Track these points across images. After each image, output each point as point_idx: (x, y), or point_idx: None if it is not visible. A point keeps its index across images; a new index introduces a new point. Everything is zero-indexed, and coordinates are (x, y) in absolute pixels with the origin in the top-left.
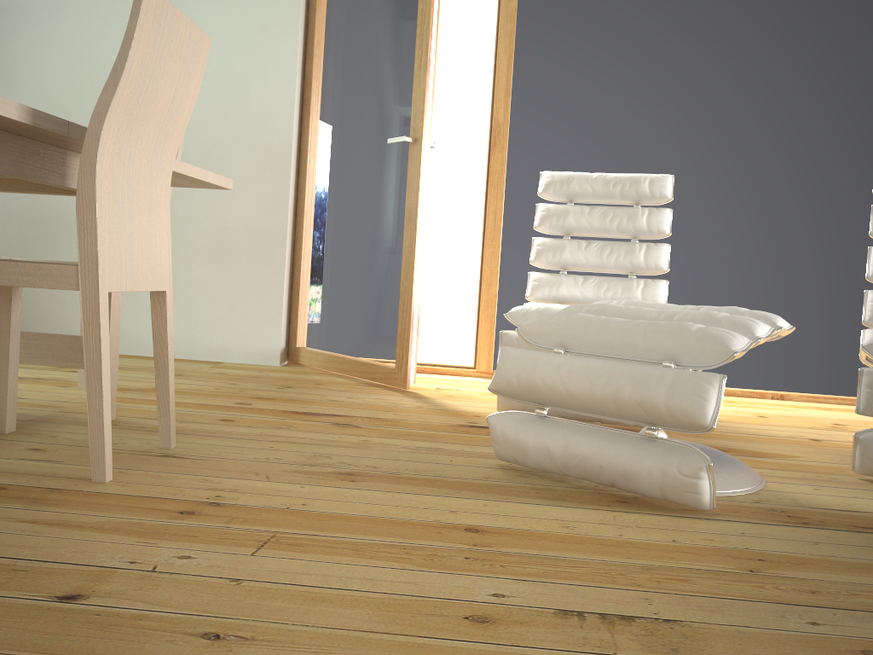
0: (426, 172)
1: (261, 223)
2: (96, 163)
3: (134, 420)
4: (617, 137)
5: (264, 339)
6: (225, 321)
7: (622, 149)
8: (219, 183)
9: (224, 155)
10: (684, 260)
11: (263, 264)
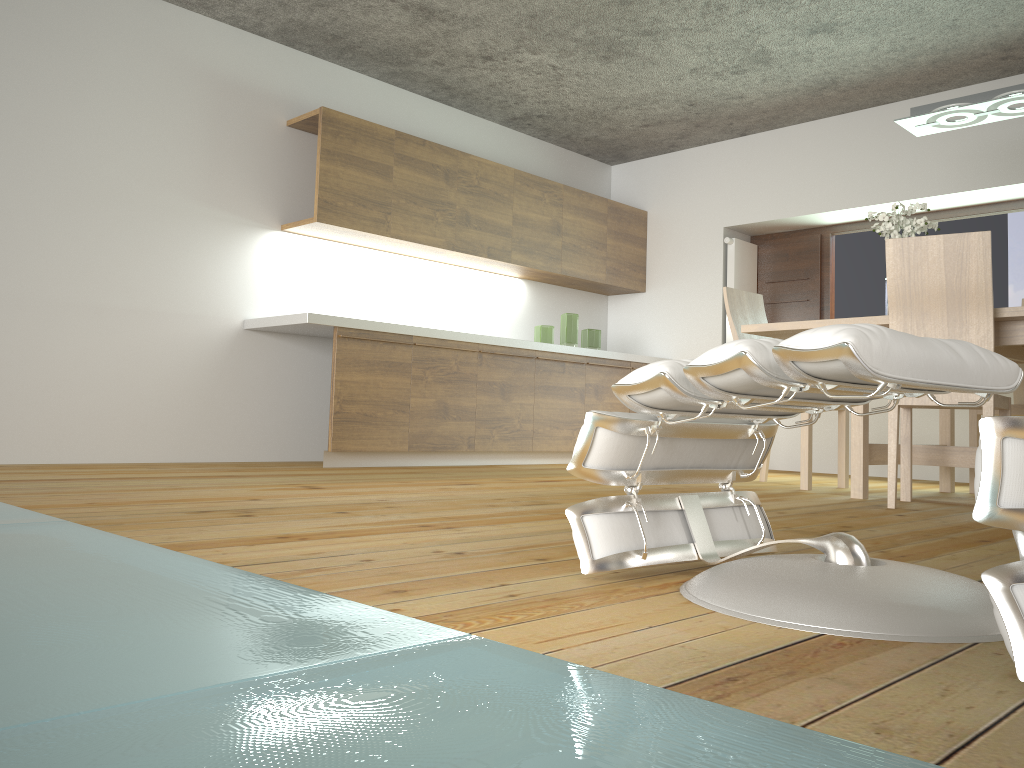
0: None
1: None
2: None
3: None
4: None
5: None
6: None
7: None
8: None
9: None
10: None
11: None
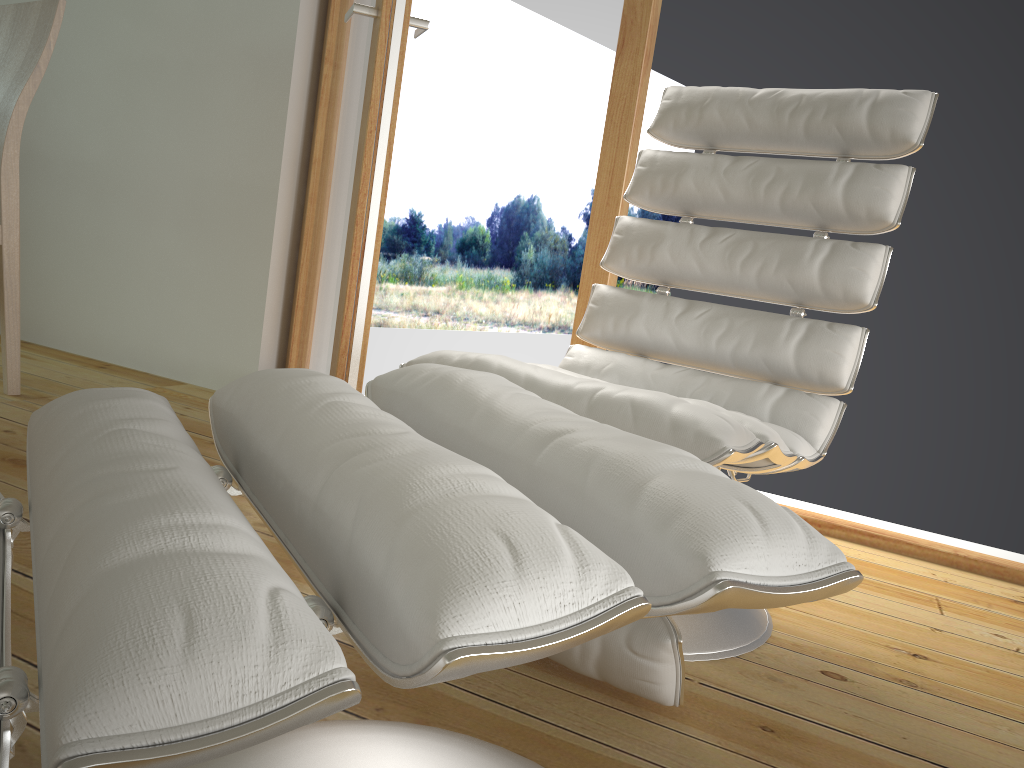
0: (395, 75)
1: (246, 172)
2: None
3: None
4: (867, 27)
5: (238, 356)
6: (193, 322)
7: (875, 52)
8: None
9: (208, 64)
10: (985, 290)
11: (245, 239)
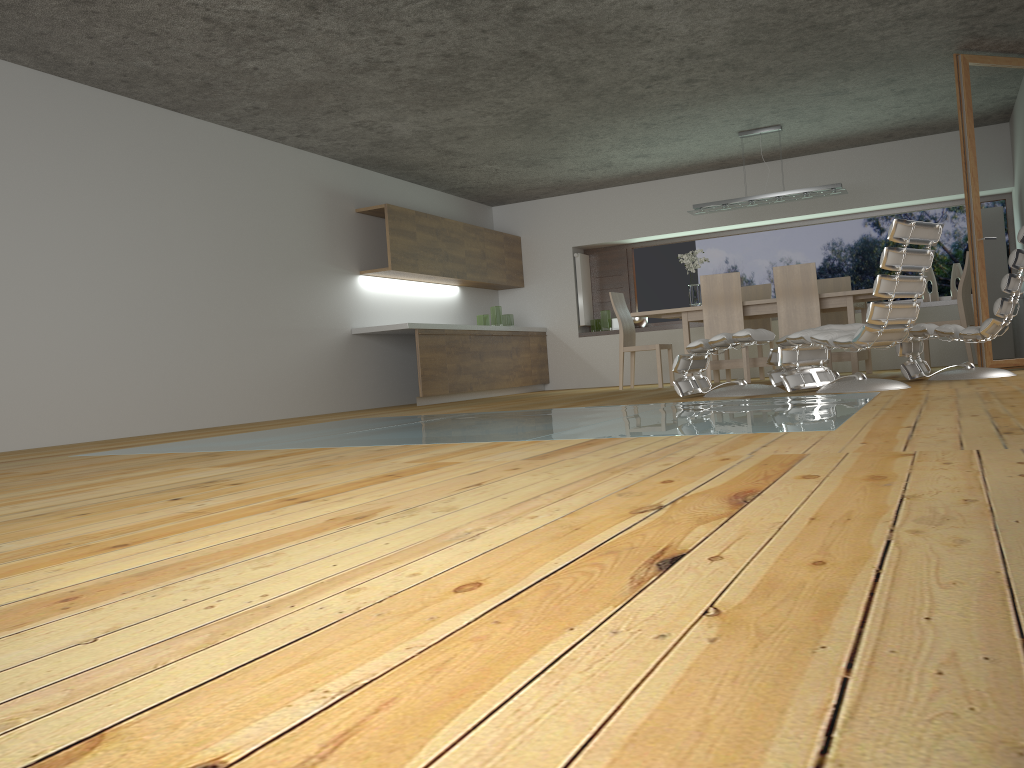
0: (976, 256)
1: None
2: (777, 309)
3: None
4: None
5: None
6: None
7: None
8: None
9: None
10: None
11: None
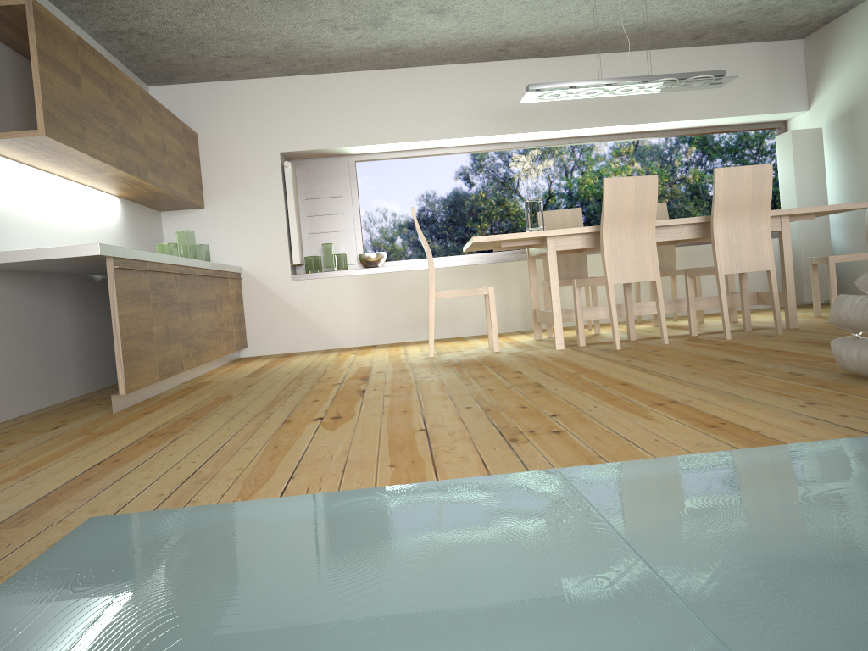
0: None
1: None
2: (713, 232)
3: (803, 328)
4: None
5: None
6: None
7: None
8: (855, 207)
9: None
10: None
11: None
